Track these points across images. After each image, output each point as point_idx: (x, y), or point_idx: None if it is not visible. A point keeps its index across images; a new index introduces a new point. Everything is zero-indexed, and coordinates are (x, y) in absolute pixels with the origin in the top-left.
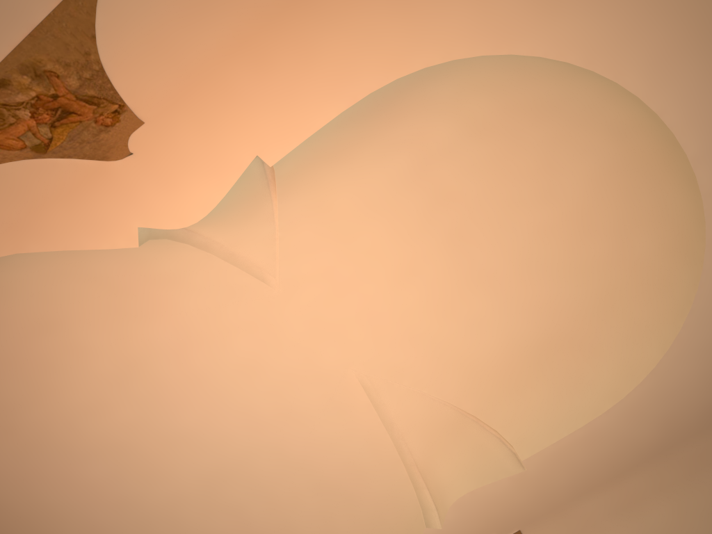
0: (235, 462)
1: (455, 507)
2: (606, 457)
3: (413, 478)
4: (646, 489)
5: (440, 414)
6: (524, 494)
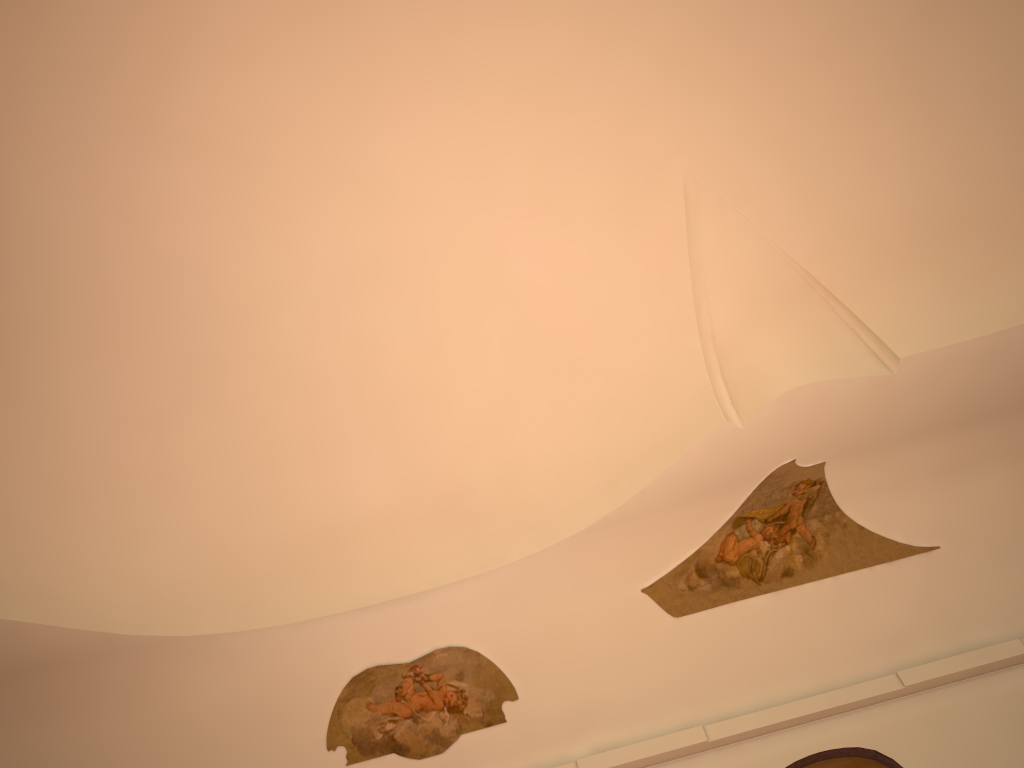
0: (411, 256)
1: (780, 401)
2: (984, 388)
3: (706, 355)
4: (991, 448)
5: (777, 274)
6: (867, 410)
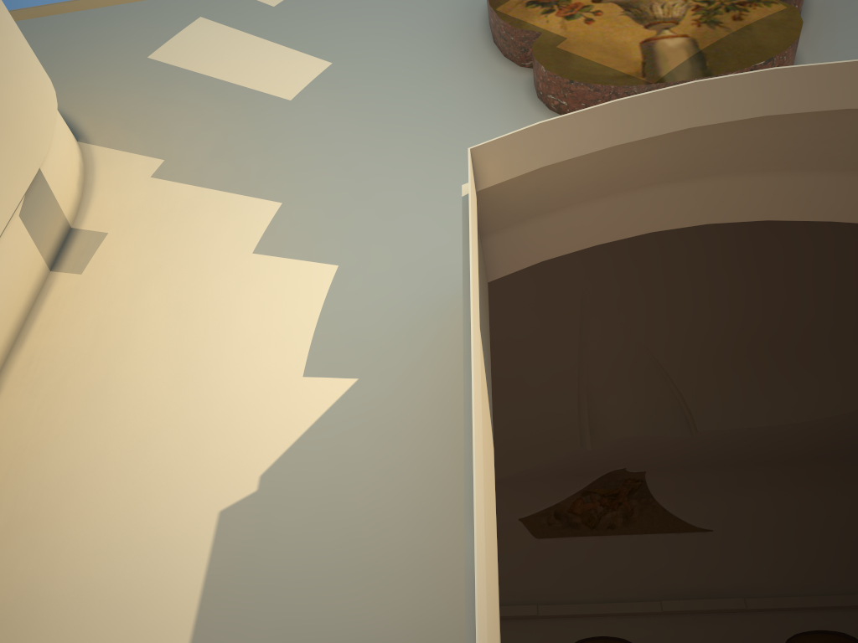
0: None
1: (616, 441)
2: (757, 450)
3: (579, 398)
4: (761, 479)
5: (636, 356)
6: (674, 452)
